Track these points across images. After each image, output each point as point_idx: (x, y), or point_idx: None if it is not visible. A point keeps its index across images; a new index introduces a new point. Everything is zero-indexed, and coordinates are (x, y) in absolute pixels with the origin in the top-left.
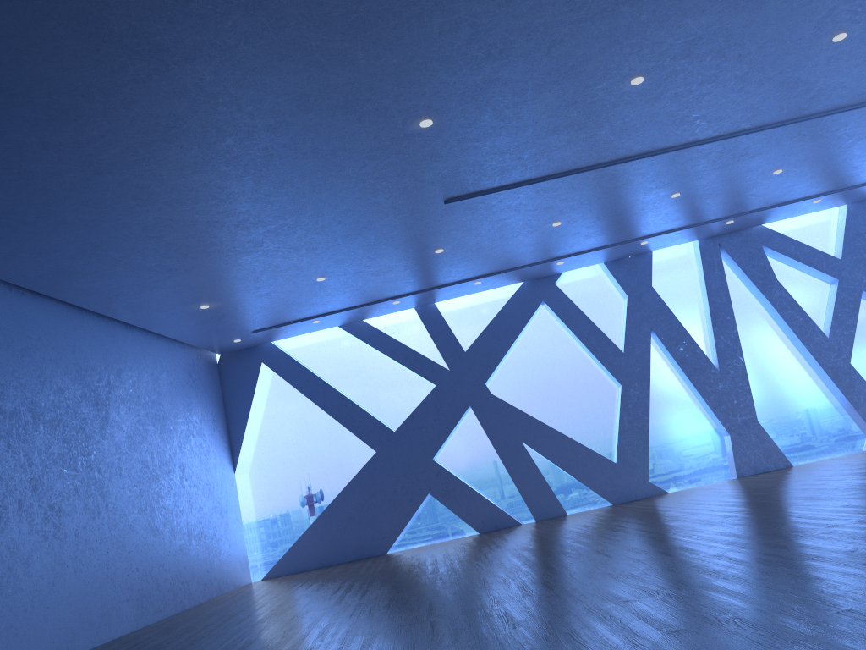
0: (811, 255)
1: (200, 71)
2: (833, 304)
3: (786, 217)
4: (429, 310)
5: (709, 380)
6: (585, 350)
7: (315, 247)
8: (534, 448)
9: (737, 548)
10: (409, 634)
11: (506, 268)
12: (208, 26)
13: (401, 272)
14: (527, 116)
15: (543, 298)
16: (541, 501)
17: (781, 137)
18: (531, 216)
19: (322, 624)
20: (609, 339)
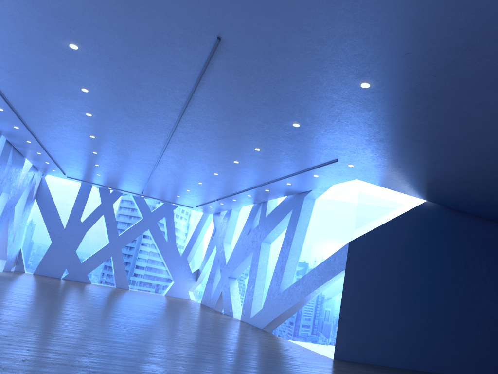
0: None
1: None
2: None
3: None
4: None
5: None
6: None
7: None
8: None
9: None
10: None
11: None
12: None
13: None
14: (311, 102)
15: None
16: None
17: (152, 125)
18: (115, 47)
19: None
20: None
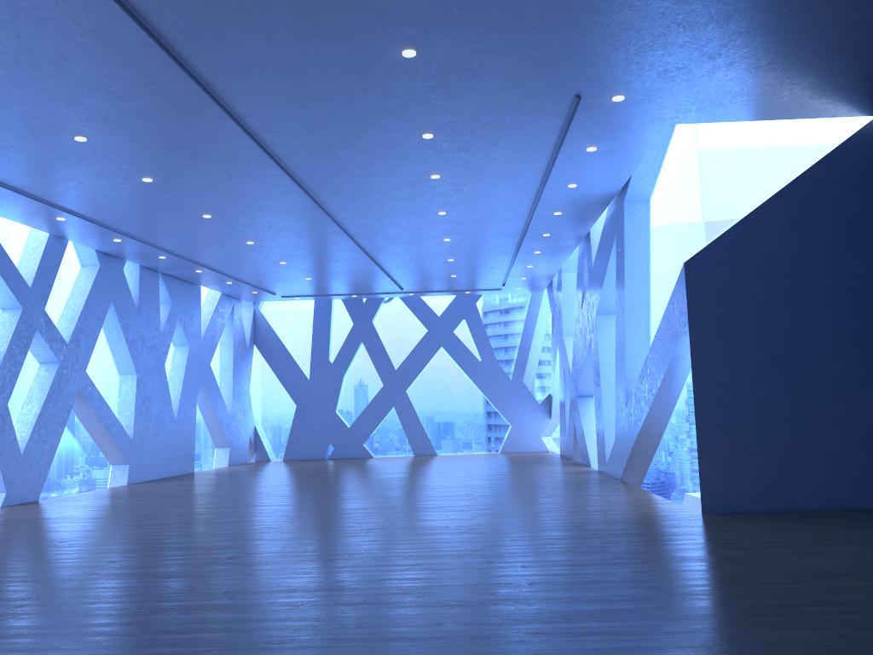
0: (10, 270)
1: None
2: (10, 333)
3: (8, 217)
4: None
5: None
6: None
7: None
8: None
9: (475, 570)
10: None
11: None
12: None
13: None
14: None
15: None
16: None
17: (236, 160)
18: None
19: None
20: None
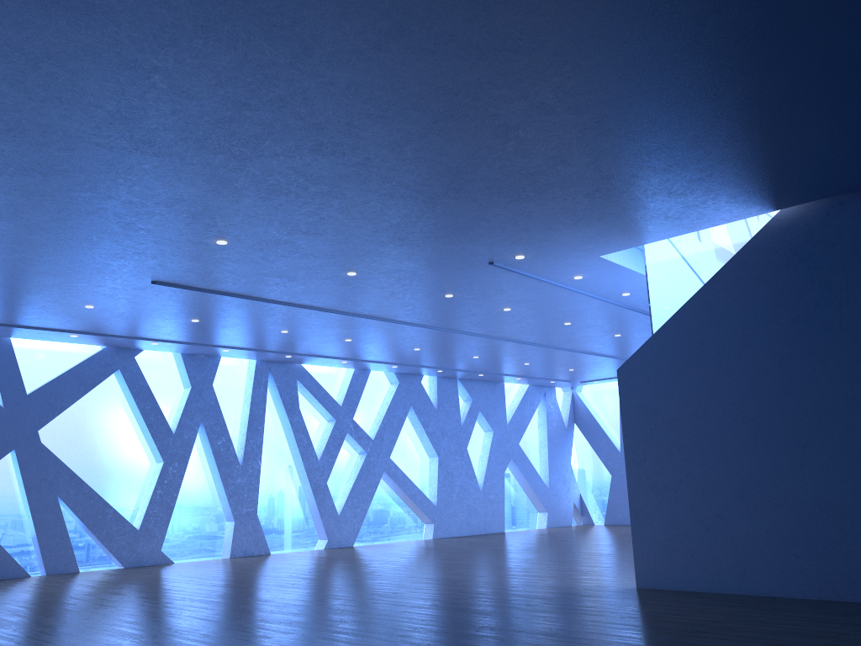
0: (325, 397)
1: (148, 161)
2: (328, 437)
3: (319, 365)
4: (2, 342)
5: (233, 473)
6: (139, 423)
7: (2, 269)
8: (68, 504)
9: (348, 601)
10: (165, 644)
11: (113, 334)
12: (197, 151)
13: (32, 308)
14: (278, 263)
15: (120, 366)
16: (58, 556)
17: (373, 325)
18: (188, 310)
19: (5, 642)
20: (166, 420)
